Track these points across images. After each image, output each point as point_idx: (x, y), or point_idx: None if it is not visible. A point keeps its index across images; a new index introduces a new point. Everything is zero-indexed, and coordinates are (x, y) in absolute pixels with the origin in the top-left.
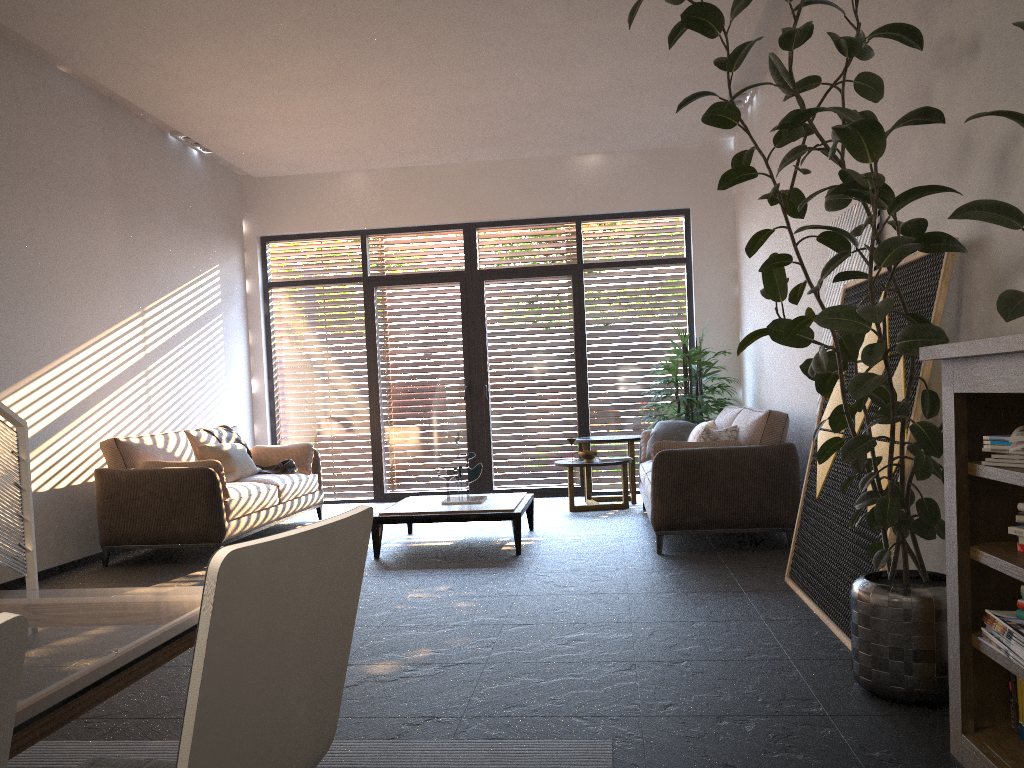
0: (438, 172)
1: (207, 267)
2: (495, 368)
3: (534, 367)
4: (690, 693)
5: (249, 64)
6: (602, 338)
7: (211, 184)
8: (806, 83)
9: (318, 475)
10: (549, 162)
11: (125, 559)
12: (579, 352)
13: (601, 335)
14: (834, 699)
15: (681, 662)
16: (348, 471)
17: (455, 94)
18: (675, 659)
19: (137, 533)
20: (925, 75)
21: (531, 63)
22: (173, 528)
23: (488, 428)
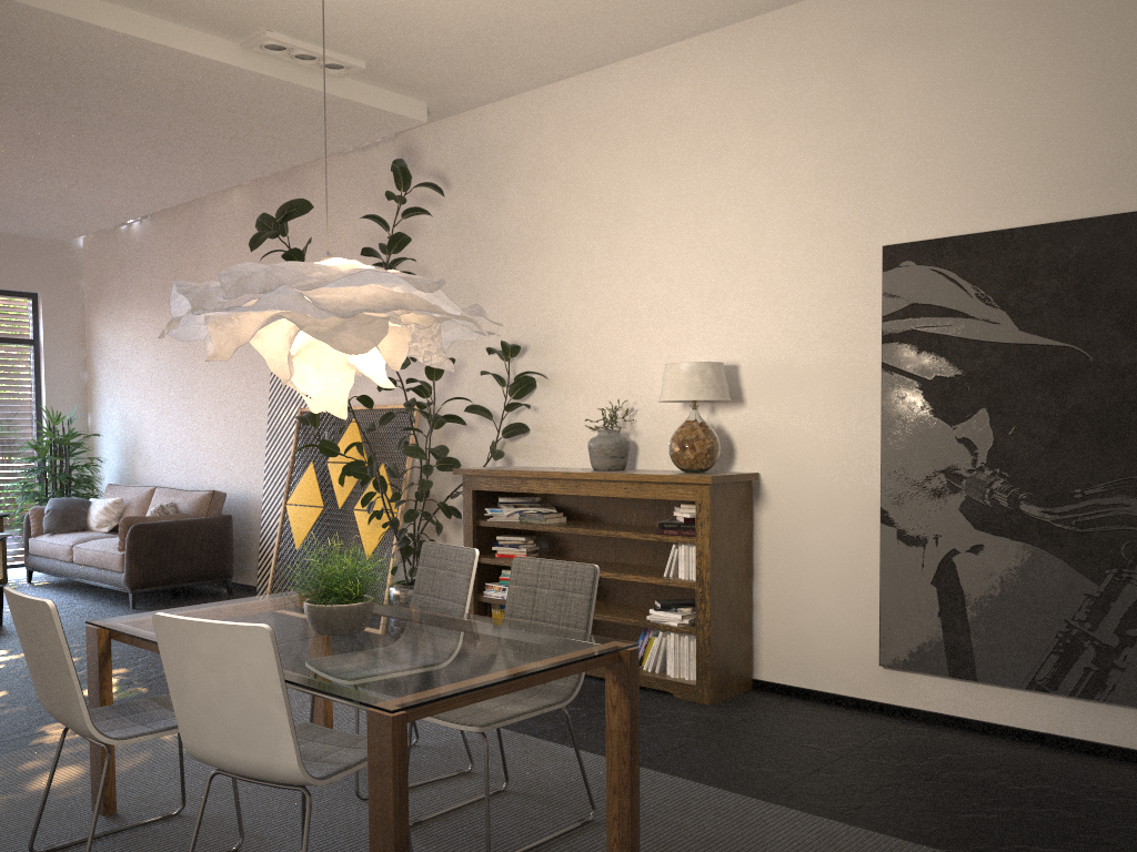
0: None
1: None
2: None
3: None
4: None
5: None
6: None
7: None
8: None
9: None
10: None
11: None
12: None
13: None
14: None
15: None
16: None
17: None
18: None
19: None
20: None
21: None
22: None
23: None
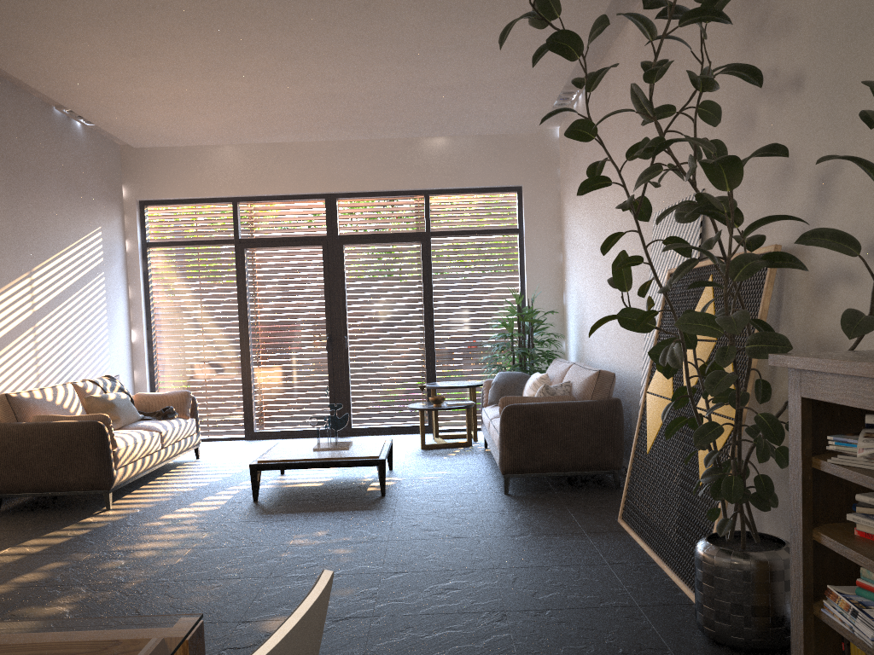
0: (303, 148)
1: (90, 229)
2: (353, 321)
3: (388, 321)
4: (559, 645)
5: (135, 51)
6: (447, 296)
7: (93, 153)
8: (662, 111)
9: (196, 419)
10: (401, 142)
11: (16, 504)
12: (427, 308)
13: (446, 294)
14: (683, 648)
15: (545, 611)
16: (221, 412)
17: (323, 84)
18: (539, 608)
19: (29, 482)
20: (749, 100)
21: (393, 61)
22: (64, 477)
23: (347, 374)
